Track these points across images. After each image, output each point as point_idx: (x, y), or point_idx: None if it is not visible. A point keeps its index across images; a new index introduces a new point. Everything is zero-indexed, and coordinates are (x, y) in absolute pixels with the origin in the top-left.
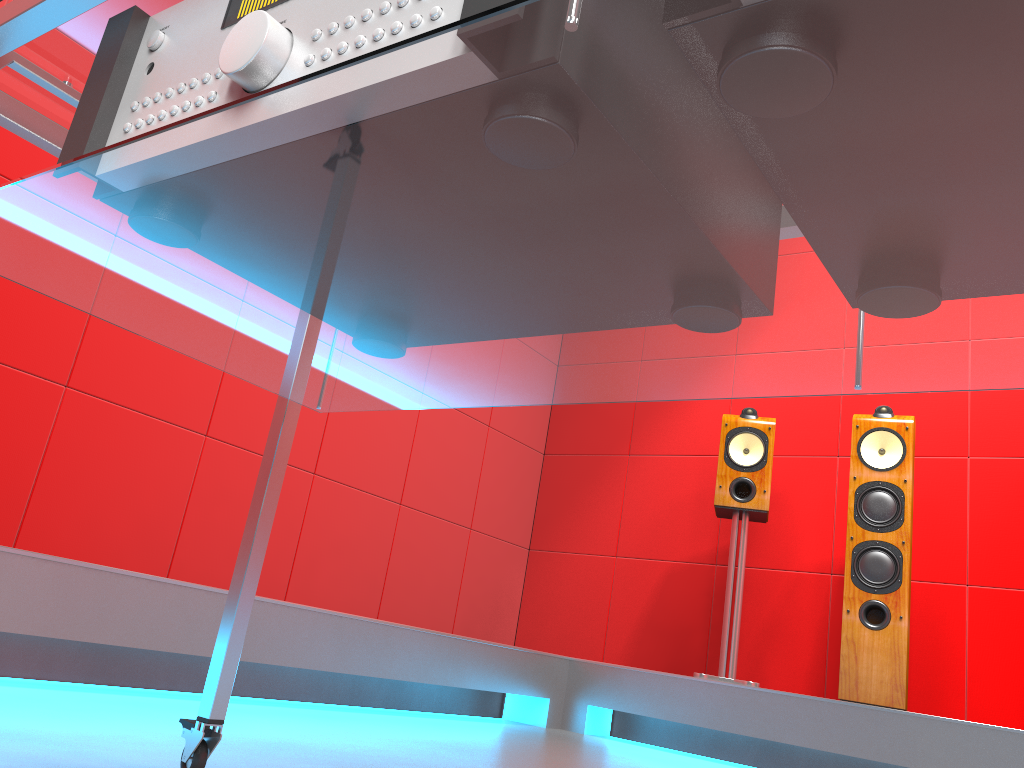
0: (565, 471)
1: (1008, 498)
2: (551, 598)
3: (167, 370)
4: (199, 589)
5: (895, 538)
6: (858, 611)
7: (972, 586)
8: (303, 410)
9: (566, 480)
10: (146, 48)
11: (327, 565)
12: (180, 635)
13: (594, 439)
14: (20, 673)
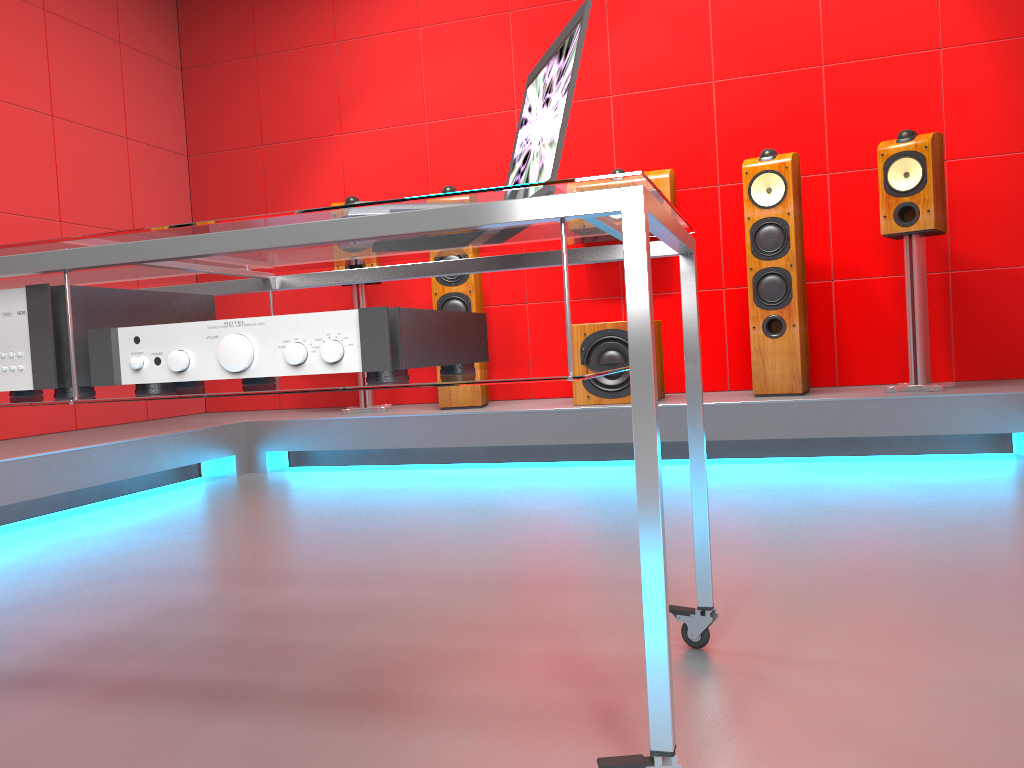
0: None
1: None
2: None
3: None
4: None
5: (465, 289)
6: None
7: (530, 303)
8: None
9: None
10: None
11: None
12: None
13: None
14: None
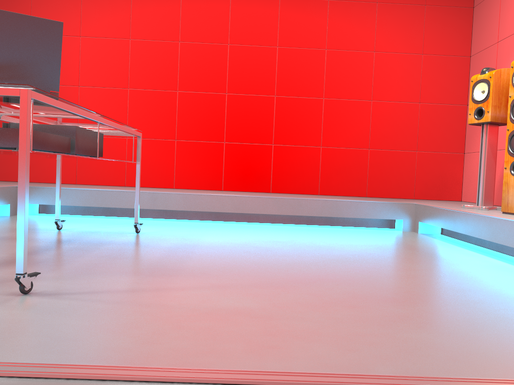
0: None
1: None
2: (471, 175)
3: (254, 128)
4: (222, 195)
5: None
6: (509, 167)
7: None
8: (310, 125)
9: None
10: None
11: (335, 178)
12: (220, 207)
13: None
14: (196, 219)
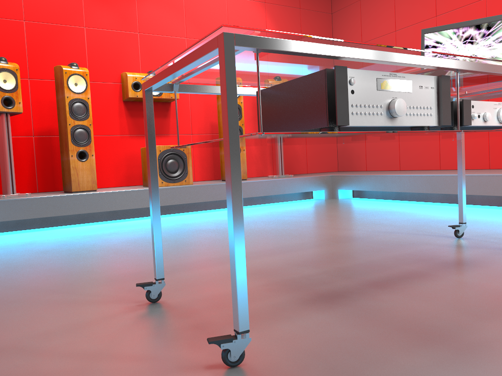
0: None
1: (105, 99)
2: None
3: None
4: None
5: (87, 123)
6: (76, 155)
7: (95, 136)
8: None
9: None
10: (347, 82)
11: None
12: None
13: None
14: None
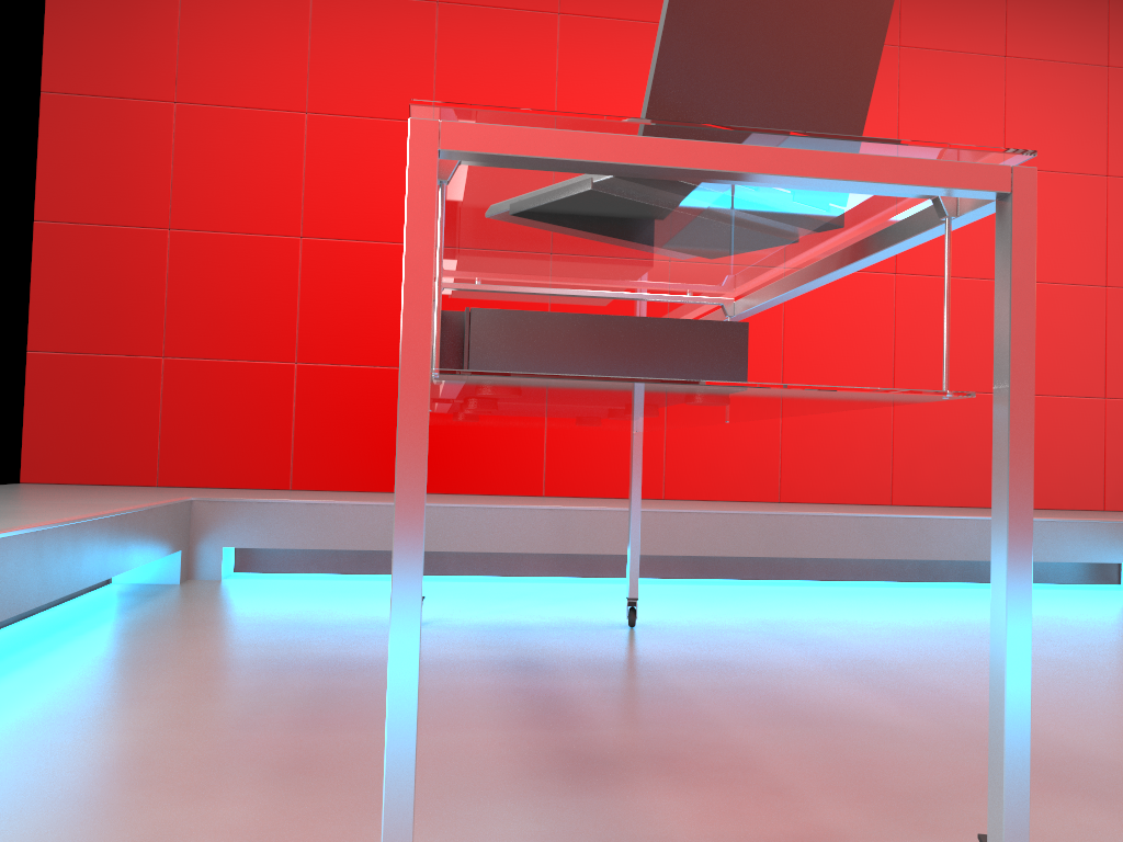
0: None
1: None
2: None
3: None
4: (736, 513)
5: None
6: None
7: None
8: (867, 338)
9: None
10: None
11: (928, 464)
12: (730, 545)
13: None
14: (650, 575)
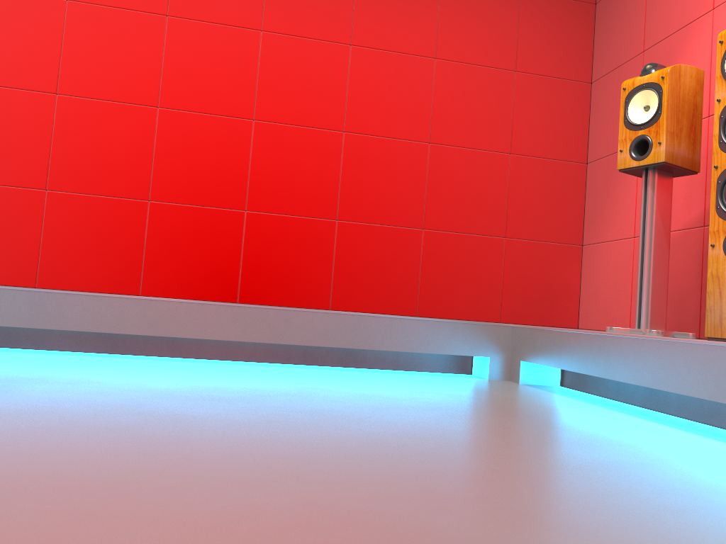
0: (600, 173)
1: None
2: (597, 282)
3: (209, 177)
4: (121, 297)
5: None
6: (722, 244)
7: None
8: (318, 180)
9: (600, 181)
10: None
11: (362, 279)
12: (114, 323)
13: (616, 138)
14: (64, 349)
